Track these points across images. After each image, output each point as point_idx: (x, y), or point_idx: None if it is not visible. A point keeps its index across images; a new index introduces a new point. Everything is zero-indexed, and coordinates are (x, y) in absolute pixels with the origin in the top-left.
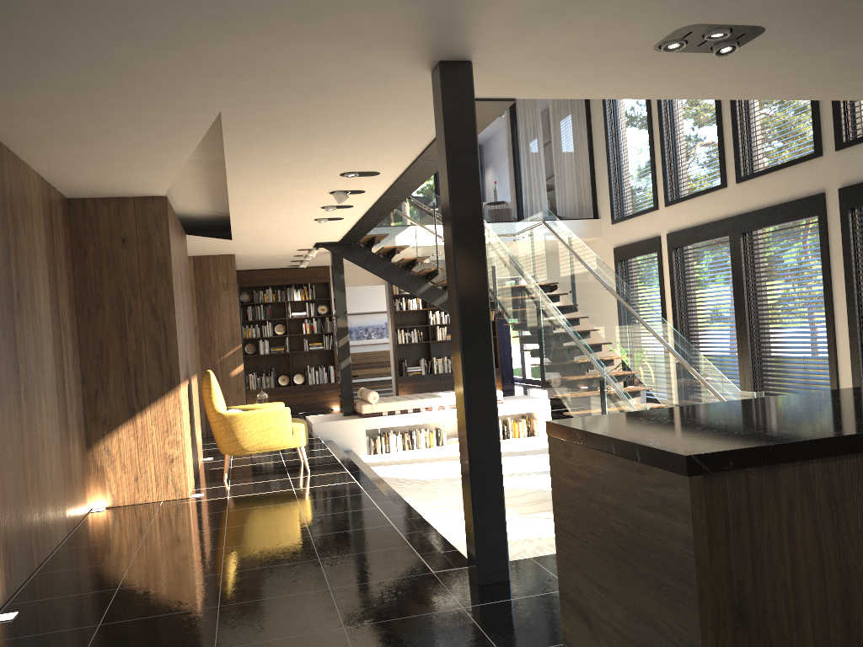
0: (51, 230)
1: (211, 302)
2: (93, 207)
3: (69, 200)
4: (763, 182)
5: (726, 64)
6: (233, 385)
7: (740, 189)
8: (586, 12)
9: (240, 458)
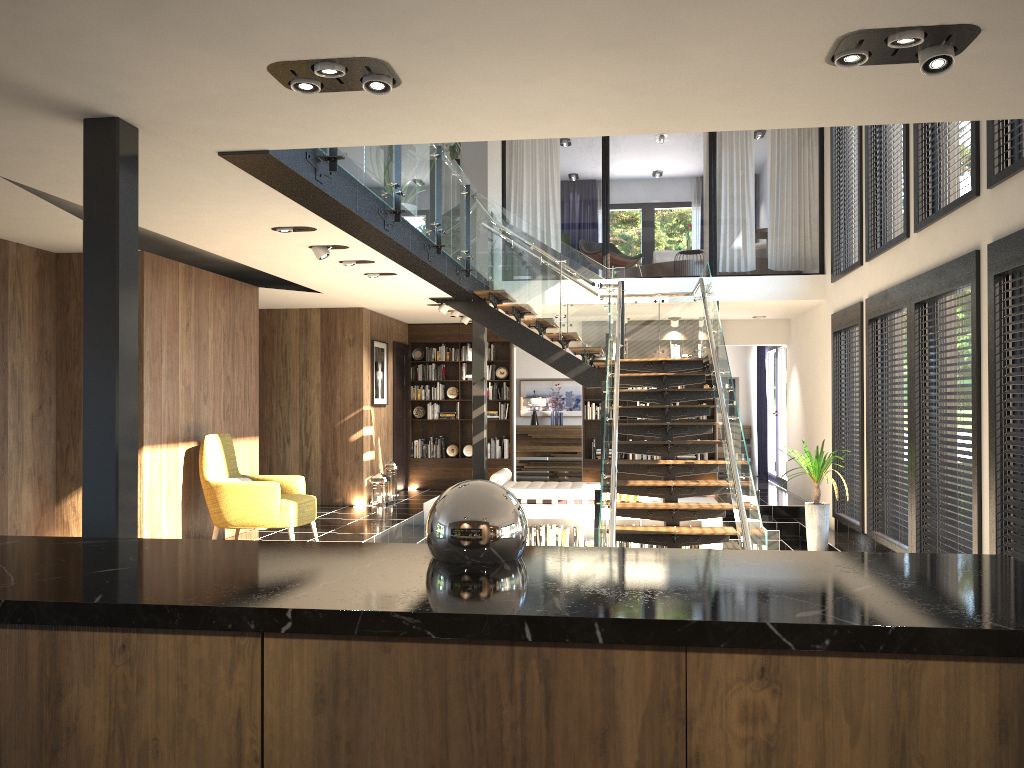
0: (2, 286)
1: (336, 358)
2: (77, 262)
3: (58, 254)
4: (935, 231)
5: (437, 100)
6: (351, 451)
7: (918, 240)
8: (113, 61)
9: (285, 532)
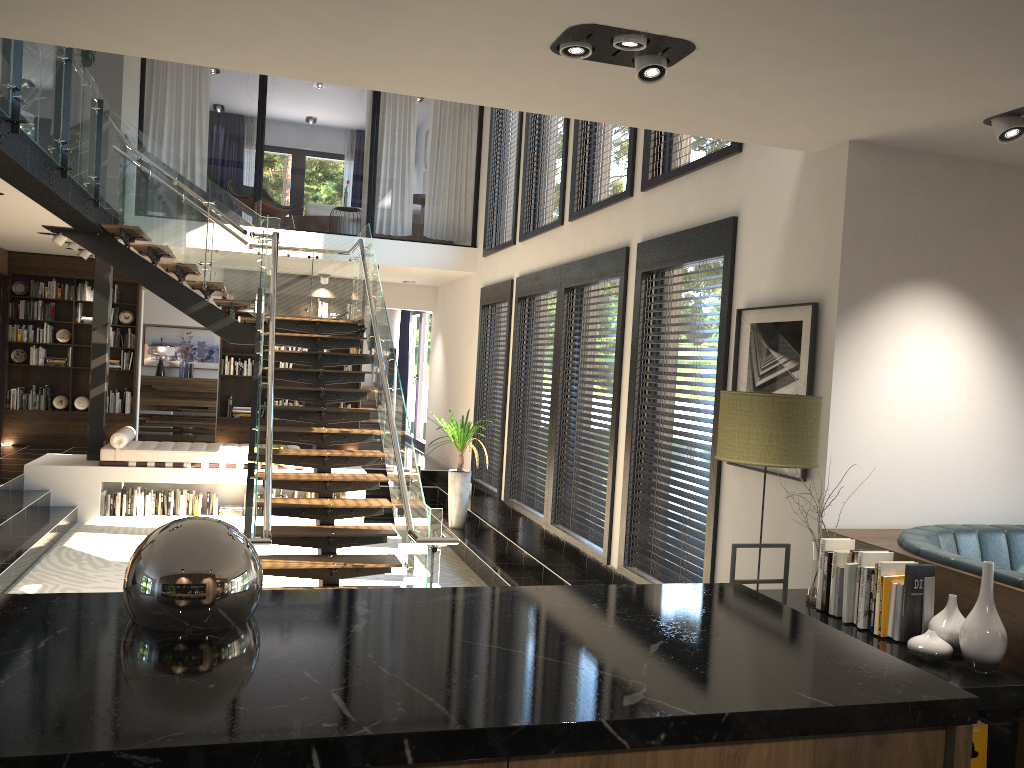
0: None
1: None
2: None
3: None
4: (589, 223)
5: None
6: None
7: (572, 229)
8: None
9: None
